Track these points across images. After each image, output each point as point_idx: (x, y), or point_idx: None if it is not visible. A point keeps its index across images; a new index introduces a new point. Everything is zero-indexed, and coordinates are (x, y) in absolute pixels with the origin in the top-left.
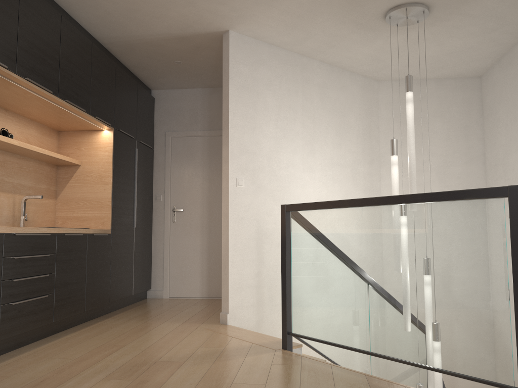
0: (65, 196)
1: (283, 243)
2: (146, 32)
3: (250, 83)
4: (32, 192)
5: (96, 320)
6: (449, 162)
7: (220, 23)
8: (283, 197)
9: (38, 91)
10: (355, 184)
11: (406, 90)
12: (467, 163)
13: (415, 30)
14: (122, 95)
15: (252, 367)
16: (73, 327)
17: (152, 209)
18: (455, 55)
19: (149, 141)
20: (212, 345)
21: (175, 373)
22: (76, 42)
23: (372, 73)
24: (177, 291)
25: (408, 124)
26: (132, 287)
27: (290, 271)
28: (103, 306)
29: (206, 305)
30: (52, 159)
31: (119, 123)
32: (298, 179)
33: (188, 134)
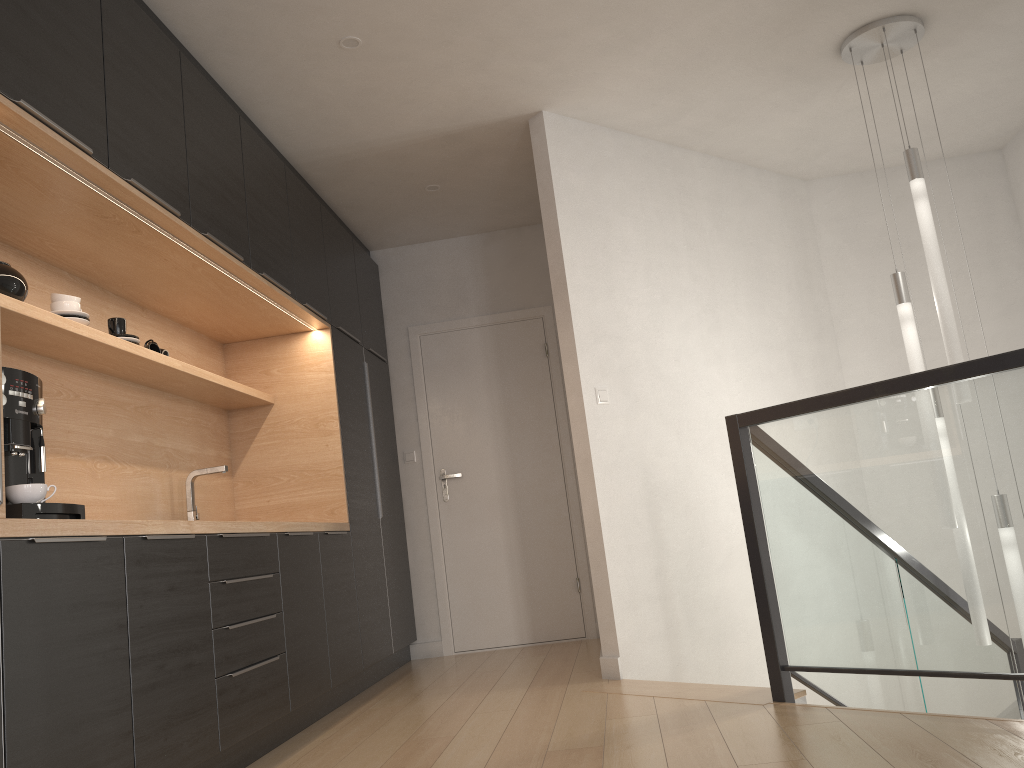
0: (250, 468)
1: (743, 490)
2: (385, 132)
3: (592, 204)
4: (196, 465)
5: (349, 705)
6: (969, 318)
7: (528, 99)
8: (680, 416)
9: (221, 258)
10: (799, 380)
11: (911, 176)
12: (1005, 315)
13: (891, 70)
14: (334, 261)
15: (746, 736)
16: (316, 721)
17: (400, 481)
18: (959, 111)
19: (380, 347)
20: (628, 713)
21: (606, 765)
22: (264, 165)
23: (798, 165)
24: (469, 638)
25: (926, 239)
26: (390, 638)
27: (765, 544)
28: (352, 679)
29: (543, 655)
30: (227, 396)
31: (336, 314)
32: (701, 380)
33: (453, 326)
